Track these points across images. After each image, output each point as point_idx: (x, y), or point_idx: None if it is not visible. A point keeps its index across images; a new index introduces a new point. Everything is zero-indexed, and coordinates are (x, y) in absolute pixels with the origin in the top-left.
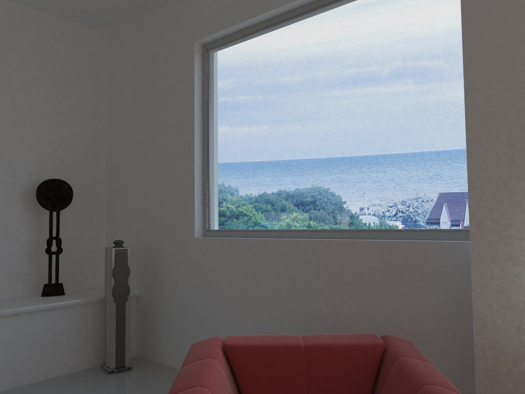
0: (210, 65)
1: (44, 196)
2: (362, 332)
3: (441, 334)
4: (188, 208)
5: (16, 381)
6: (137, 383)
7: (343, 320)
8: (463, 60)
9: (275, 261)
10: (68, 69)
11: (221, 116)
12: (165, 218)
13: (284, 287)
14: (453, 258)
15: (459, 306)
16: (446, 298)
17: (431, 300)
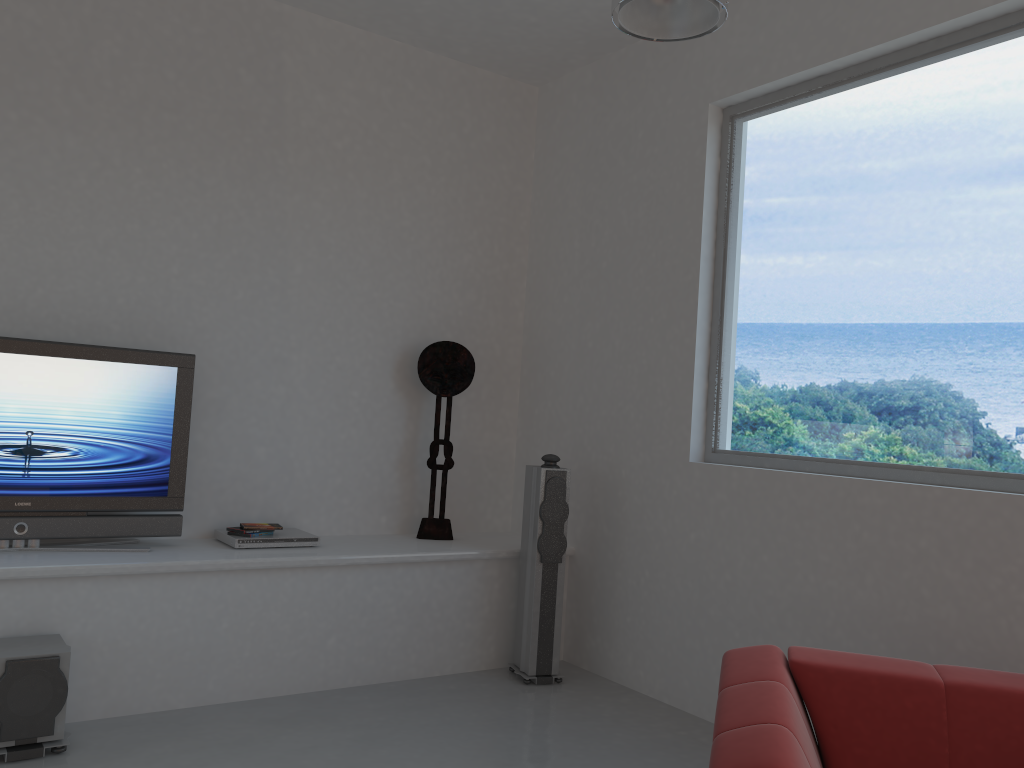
0: (736, 147)
1: (430, 369)
2: None
3: None
4: (680, 408)
5: (383, 674)
6: (576, 708)
7: (995, 647)
8: None
9: (853, 521)
10: (474, 151)
11: (753, 242)
12: (633, 422)
13: (870, 570)
14: None
15: None
16: None
17: None
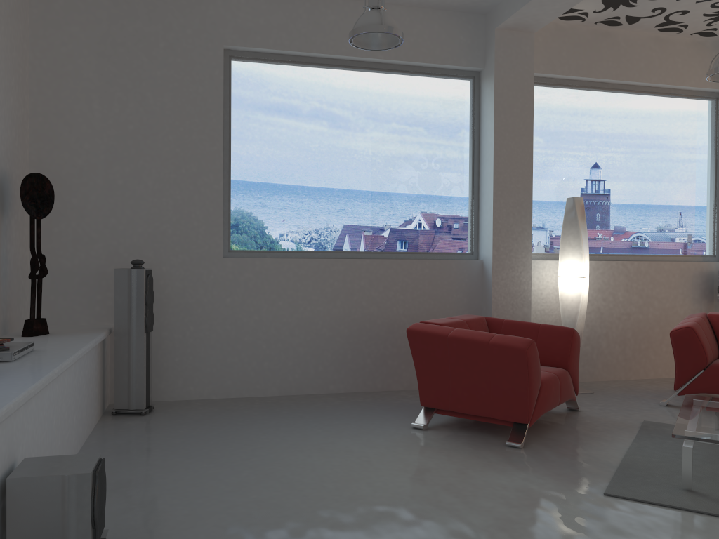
0: (233, 75)
1: (29, 196)
2: (406, 324)
3: None
4: (213, 226)
5: (84, 437)
6: (199, 412)
7: (392, 318)
8: (493, 152)
9: (329, 278)
10: (12, 8)
11: (248, 134)
12: (171, 235)
13: (339, 299)
14: (468, 270)
15: (469, 298)
16: (462, 295)
17: (454, 297)
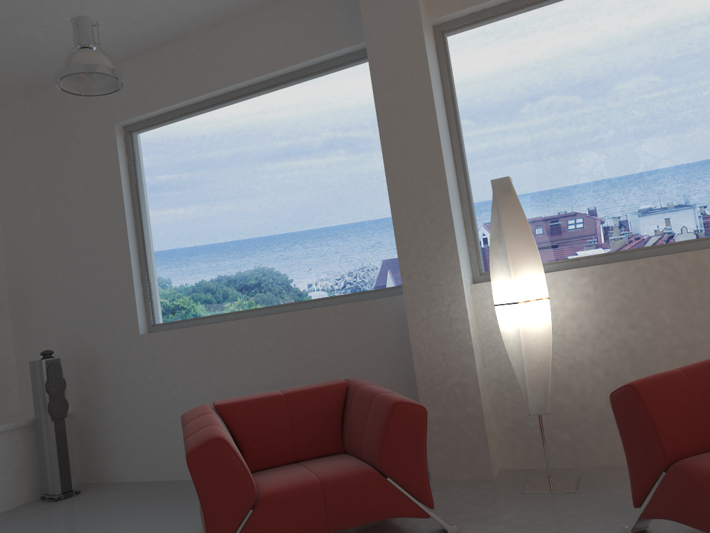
0: (136, 148)
1: None
2: None
3: (392, 376)
4: (128, 304)
5: None
6: (95, 500)
7: (308, 384)
8: (381, 147)
9: (236, 343)
10: None
11: (155, 202)
12: (99, 319)
13: (248, 365)
14: (394, 310)
15: (403, 349)
16: (392, 344)
17: (381, 349)
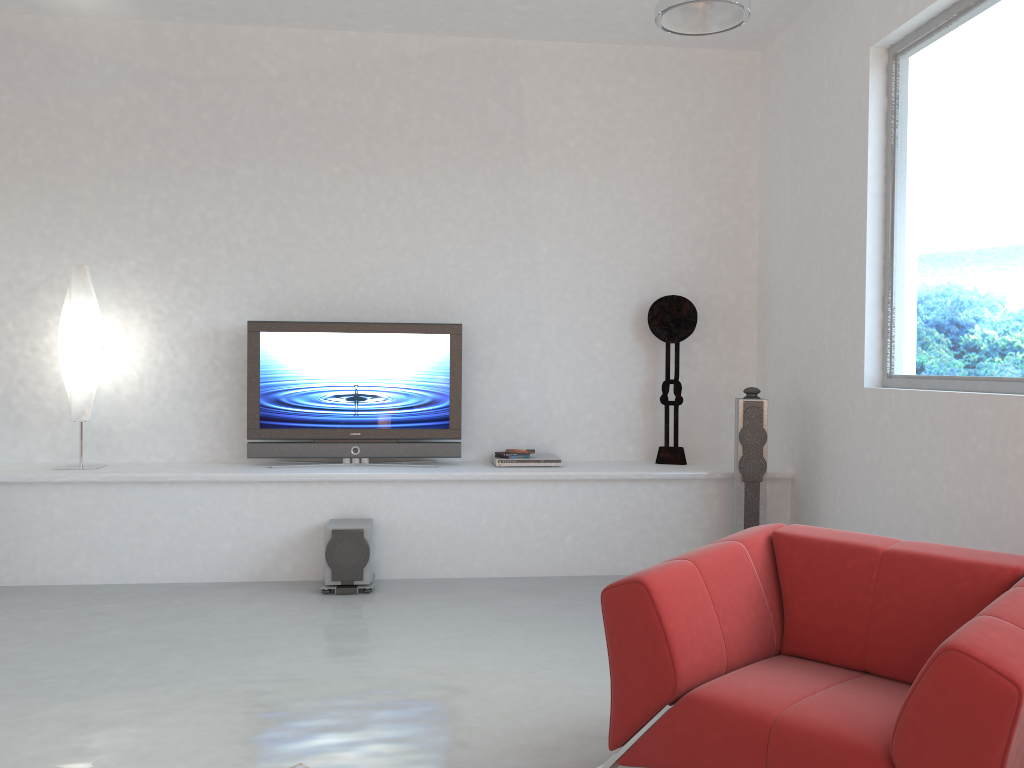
0: (900, 84)
1: (658, 321)
2: None
3: None
4: (856, 338)
5: (613, 568)
6: None
7: None
8: None
9: (971, 433)
10: (697, 124)
11: (913, 174)
12: (827, 354)
13: (983, 479)
14: None
15: None
16: None
17: None
